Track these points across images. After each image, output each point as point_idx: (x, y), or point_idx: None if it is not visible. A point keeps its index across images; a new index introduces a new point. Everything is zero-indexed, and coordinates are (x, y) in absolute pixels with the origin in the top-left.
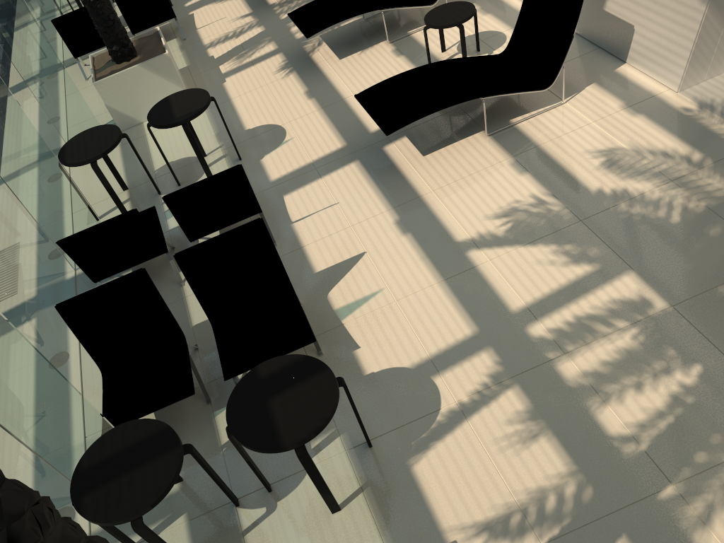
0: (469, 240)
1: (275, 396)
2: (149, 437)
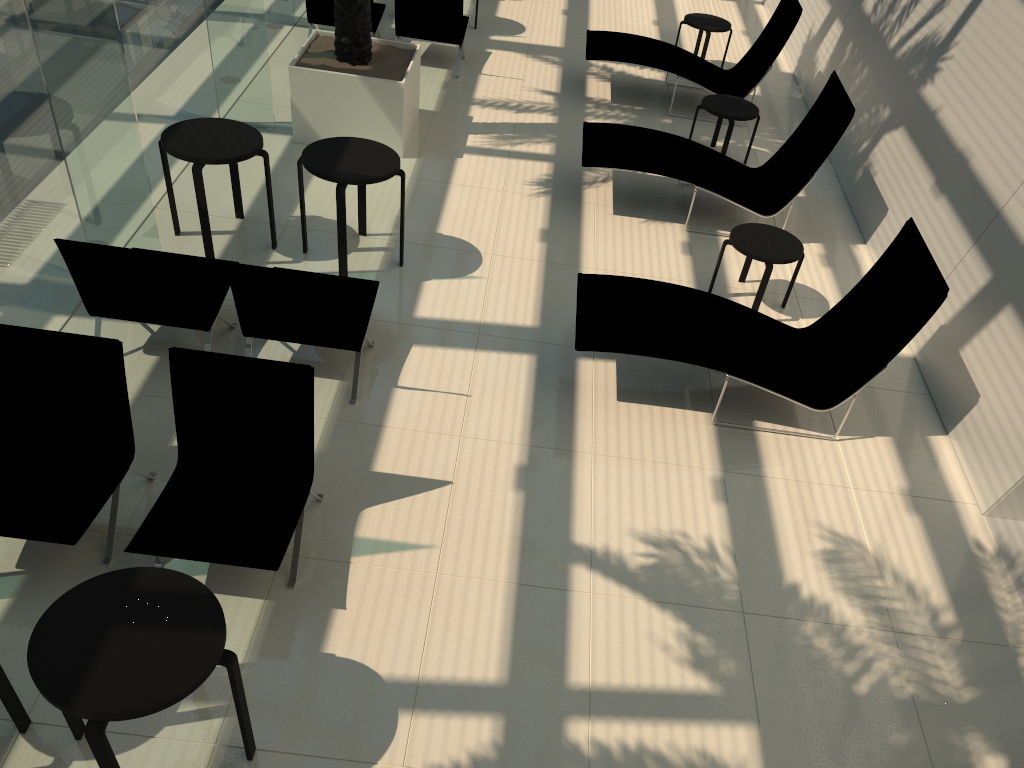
0: (588, 549)
1: (126, 626)
2: None
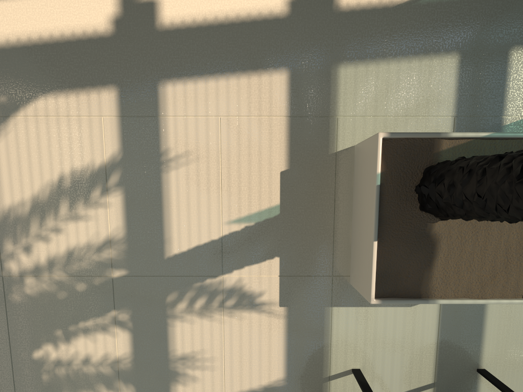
0: None
1: None
2: None
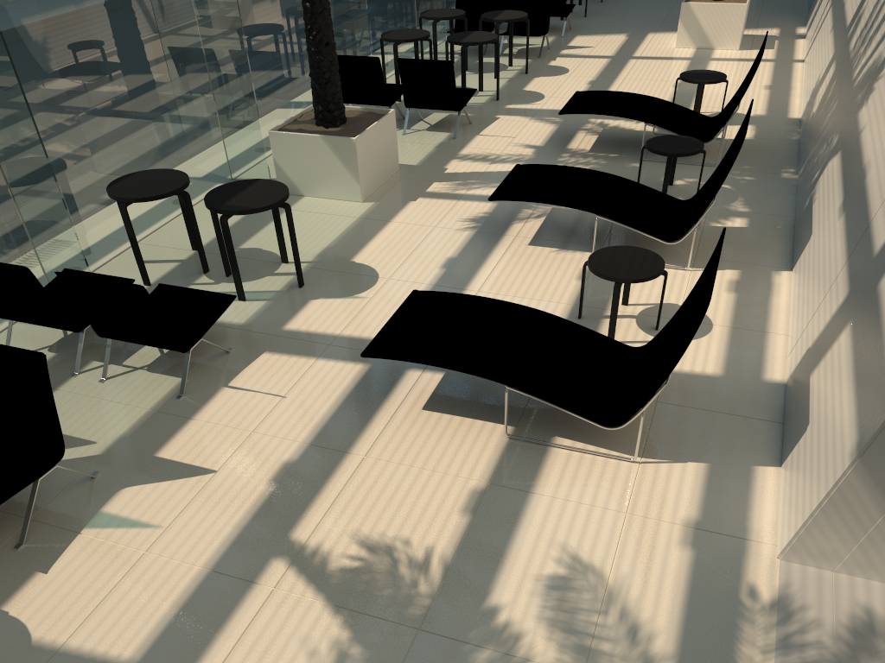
0: (300, 545)
1: None
2: None
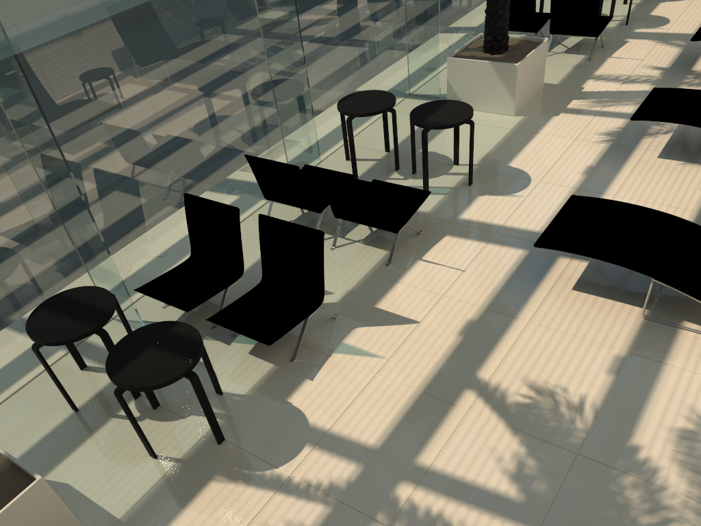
0: (484, 382)
1: (156, 347)
2: (98, 308)
